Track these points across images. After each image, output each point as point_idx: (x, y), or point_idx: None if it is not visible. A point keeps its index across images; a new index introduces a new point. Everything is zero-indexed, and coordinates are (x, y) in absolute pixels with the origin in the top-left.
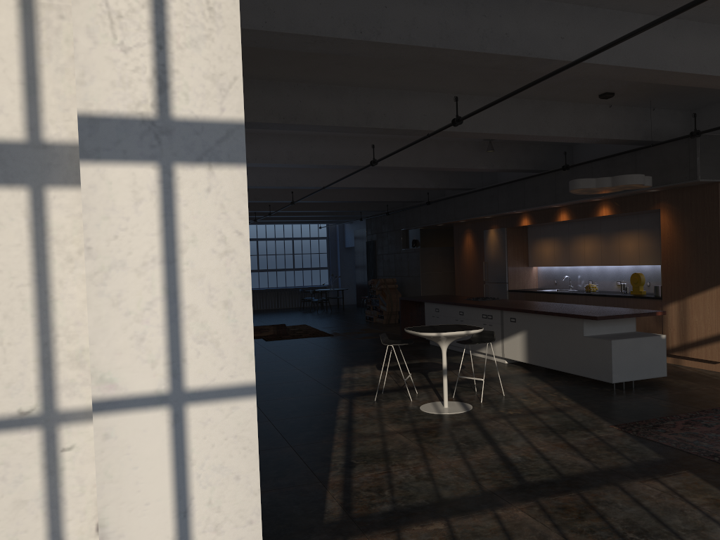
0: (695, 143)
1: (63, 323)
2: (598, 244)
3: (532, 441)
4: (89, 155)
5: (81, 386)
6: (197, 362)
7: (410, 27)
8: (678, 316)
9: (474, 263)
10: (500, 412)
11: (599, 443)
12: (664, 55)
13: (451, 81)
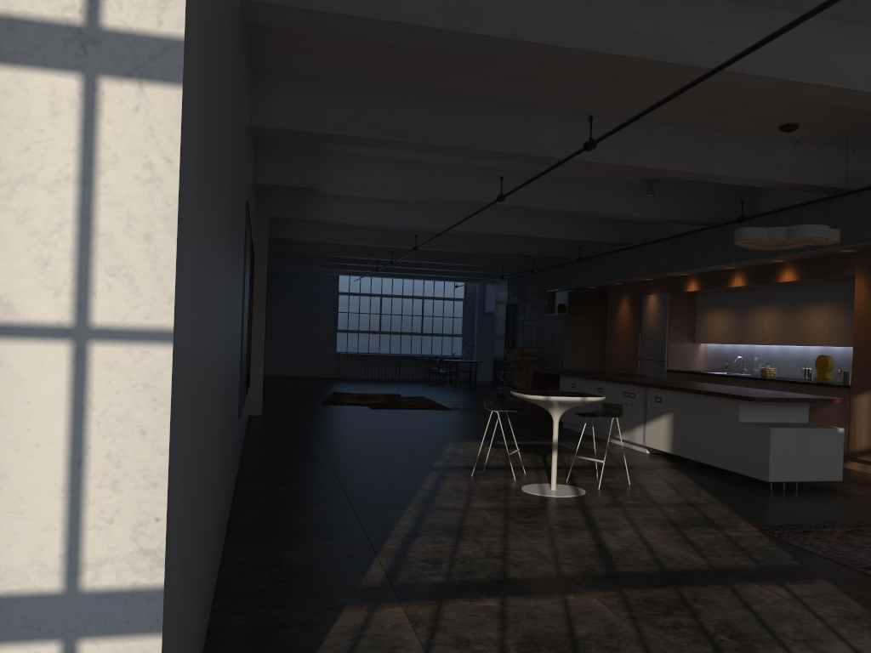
0: None
1: None
2: (779, 318)
3: (643, 533)
4: (6, 58)
5: None
6: (108, 297)
7: (518, 18)
8: (870, 411)
9: (630, 335)
10: (618, 500)
11: (726, 542)
12: (843, 69)
13: (591, 99)
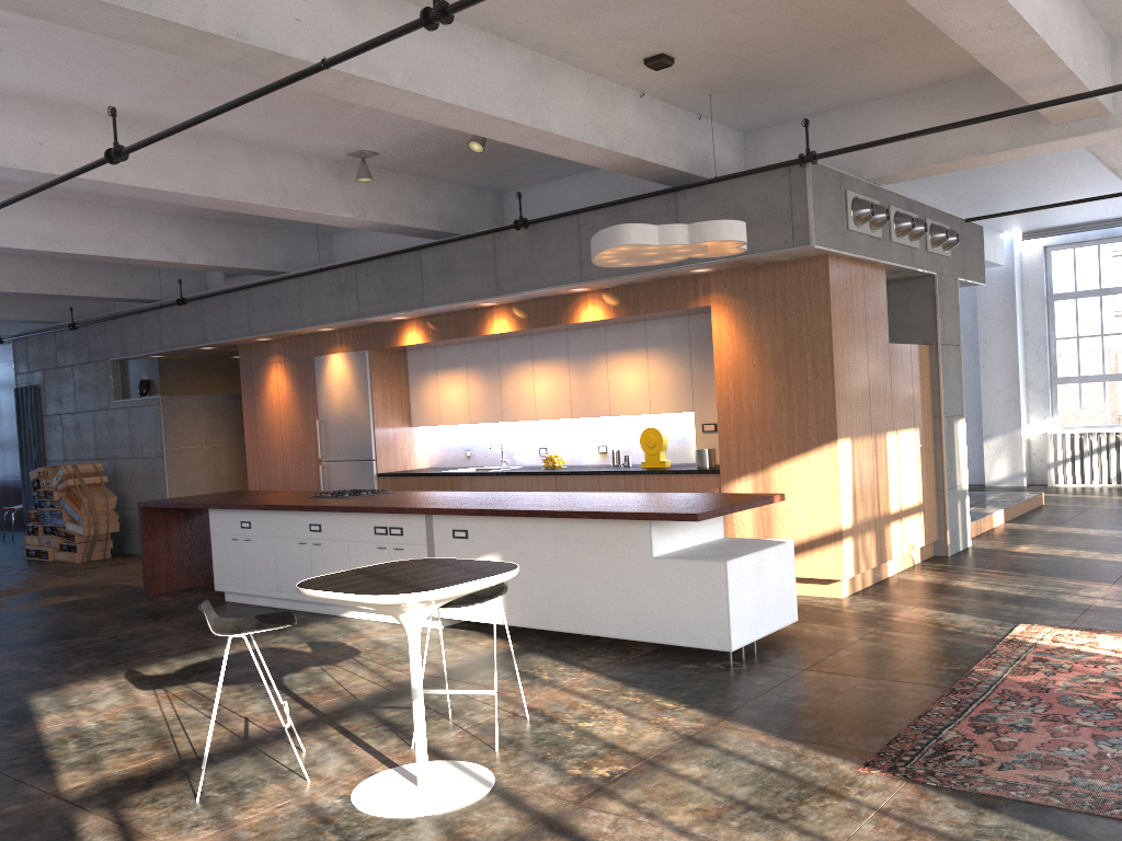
0: (804, 176)
1: None
2: (563, 378)
3: None
4: None
5: None
6: None
7: None
8: None
9: (294, 423)
10: (577, 775)
11: (915, 833)
12: None
13: None
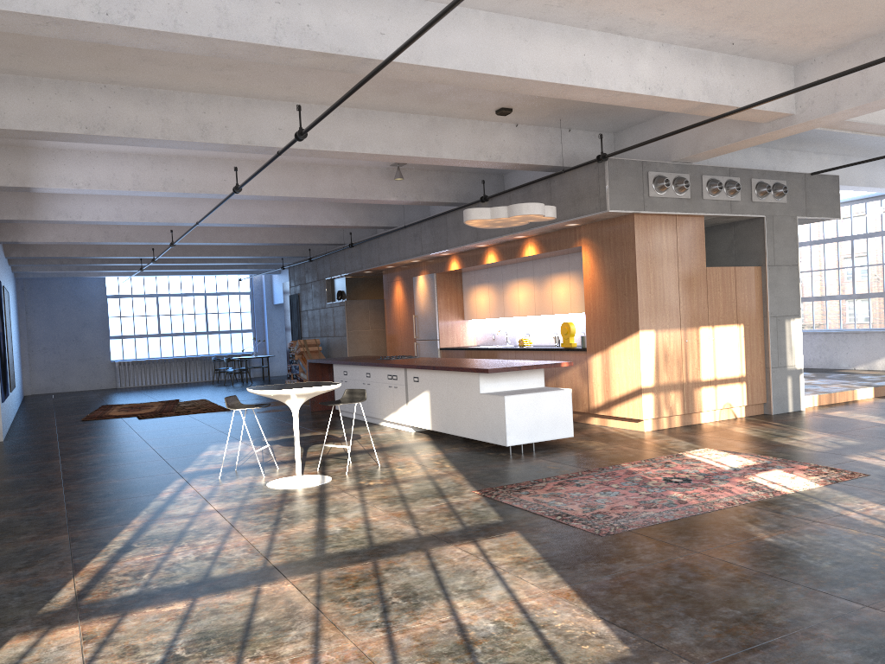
0: (604, 168)
1: None
2: (531, 290)
3: (369, 512)
4: None
5: None
6: None
7: (176, 11)
8: (602, 370)
9: (405, 317)
10: (360, 483)
11: (444, 509)
12: (514, 60)
13: (305, 87)
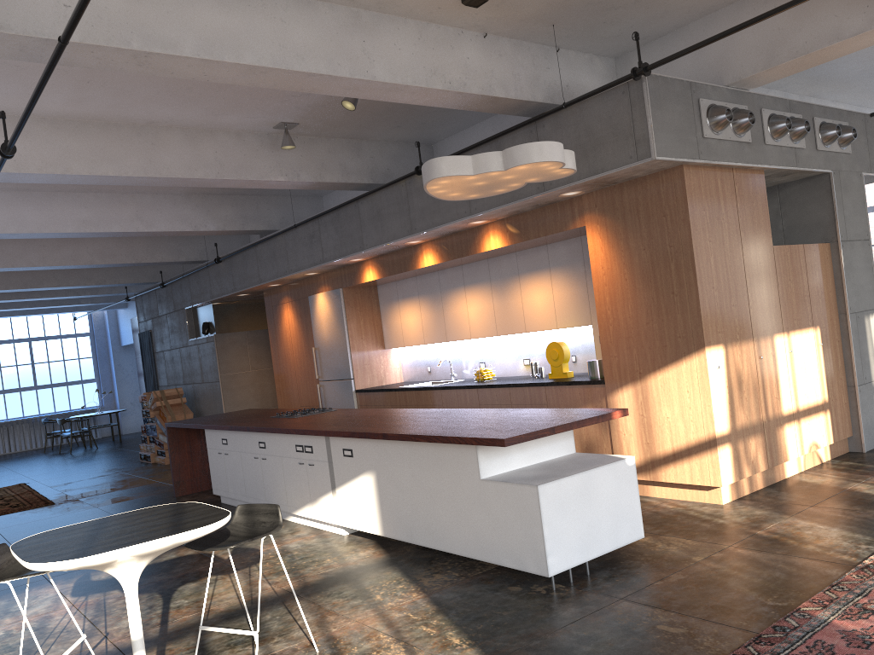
0: (642, 90)
1: None
2: (488, 301)
3: None
4: None
5: None
6: None
7: None
8: (637, 411)
9: (301, 351)
10: None
11: None
12: None
13: None
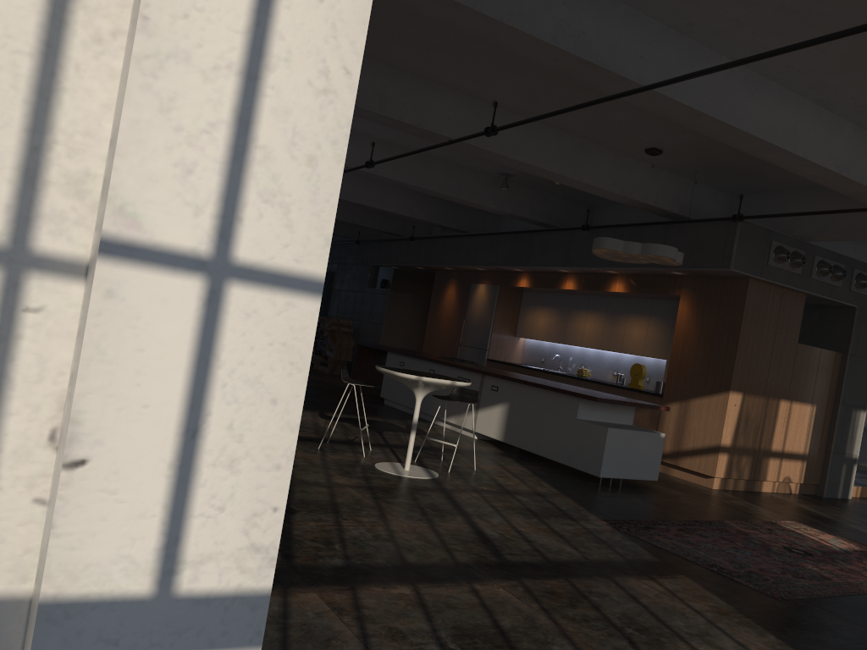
0: (735, 228)
1: (68, 126)
2: (601, 324)
3: (511, 521)
4: None
5: (74, 225)
6: (257, 227)
7: None
8: (677, 419)
9: (453, 320)
10: (472, 486)
11: (587, 534)
12: (740, 111)
13: (490, 85)
